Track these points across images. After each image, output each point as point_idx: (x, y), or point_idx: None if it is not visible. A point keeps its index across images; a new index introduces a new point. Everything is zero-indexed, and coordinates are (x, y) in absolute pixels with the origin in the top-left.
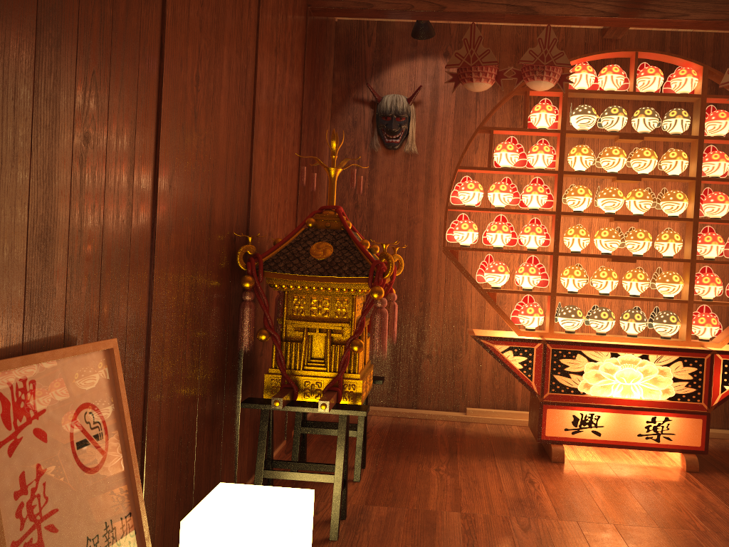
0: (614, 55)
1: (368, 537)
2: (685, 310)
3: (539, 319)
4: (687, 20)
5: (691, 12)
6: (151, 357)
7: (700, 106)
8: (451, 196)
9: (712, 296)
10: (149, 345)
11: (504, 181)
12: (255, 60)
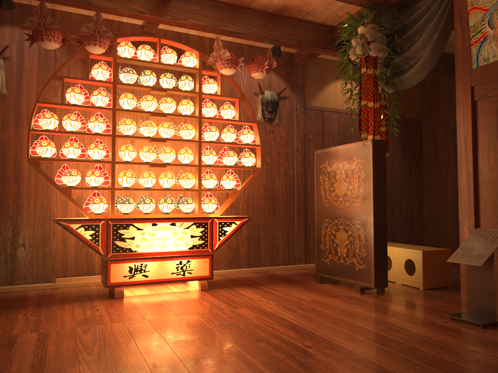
0: (146, 39)
1: None
2: (197, 195)
3: (103, 206)
4: (186, 23)
5: (189, 18)
6: None
7: (198, 75)
8: (33, 122)
9: (212, 186)
10: None
11: (75, 114)
12: None
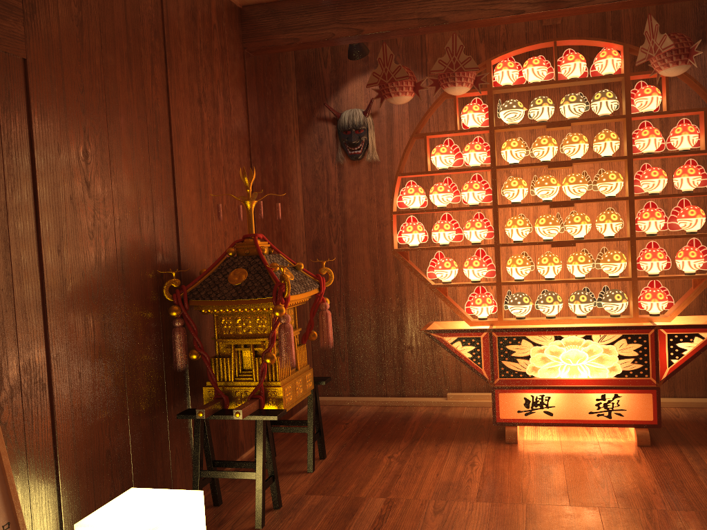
0: (535, 47)
1: (290, 524)
2: (631, 287)
3: (487, 308)
4: (593, 5)
5: None
6: (55, 391)
7: (624, 85)
8: (398, 201)
9: (657, 271)
10: (51, 382)
11: (446, 181)
12: (168, 118)
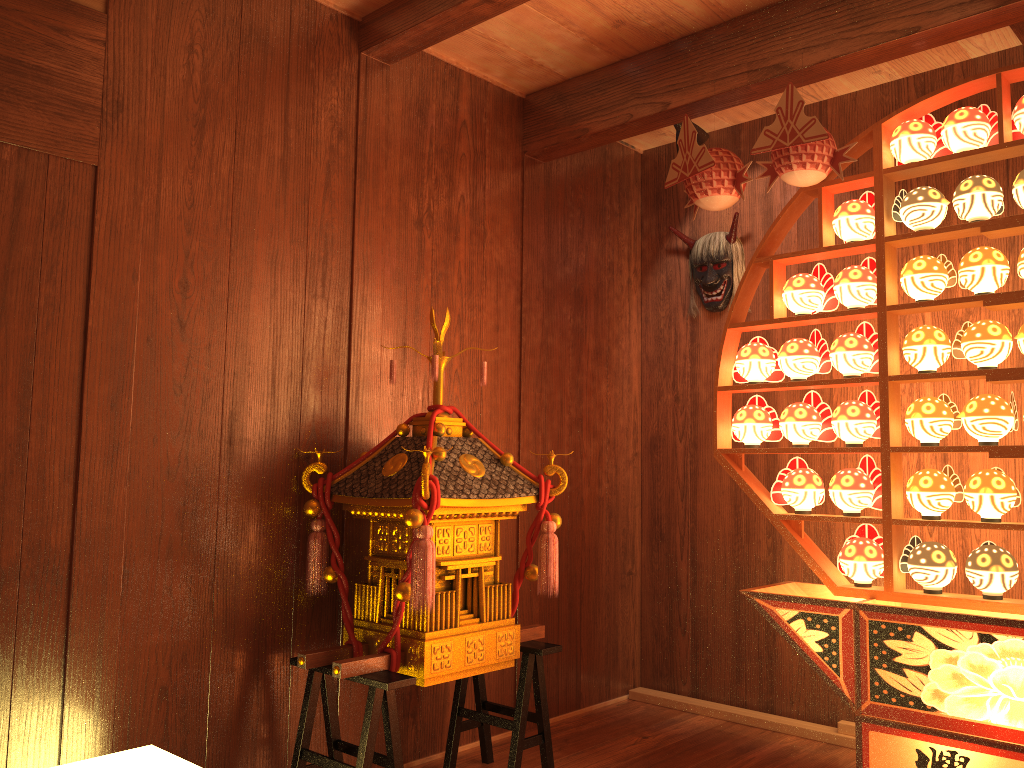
0: (967, 91)
1: None
2: None
3: (866, 566)
4: None
5: None
6: (76, 589)
7: None
8: (734, 370)
9: None
10: (71, 575)
11: (813, 336)
12: (351, 243)
